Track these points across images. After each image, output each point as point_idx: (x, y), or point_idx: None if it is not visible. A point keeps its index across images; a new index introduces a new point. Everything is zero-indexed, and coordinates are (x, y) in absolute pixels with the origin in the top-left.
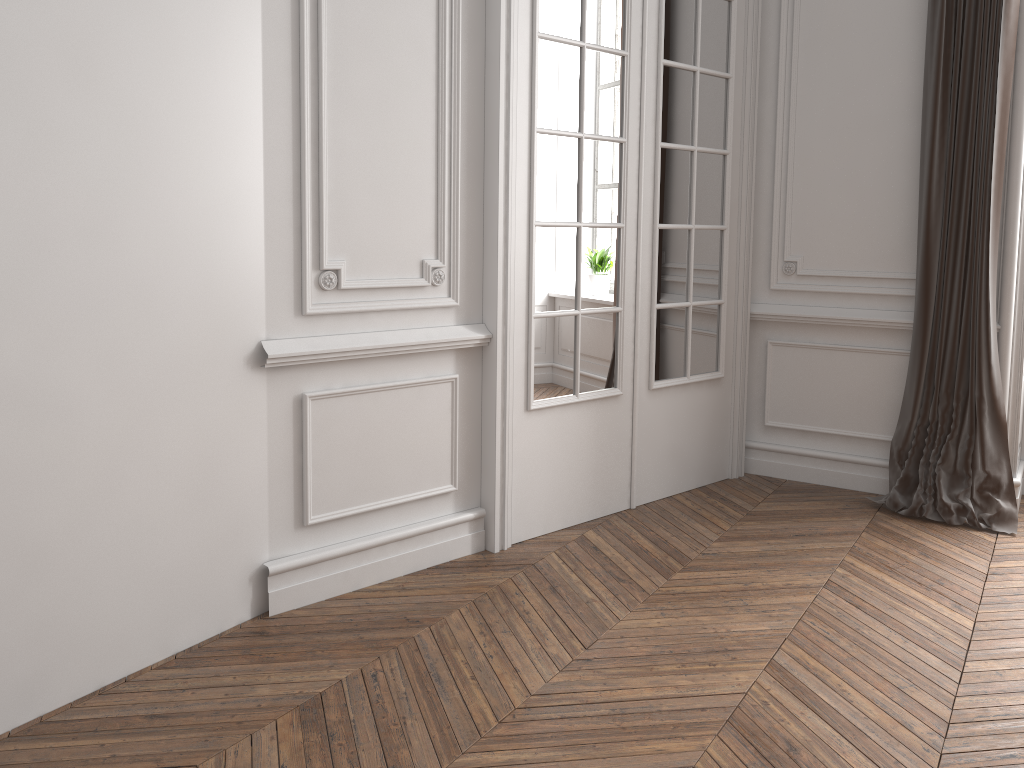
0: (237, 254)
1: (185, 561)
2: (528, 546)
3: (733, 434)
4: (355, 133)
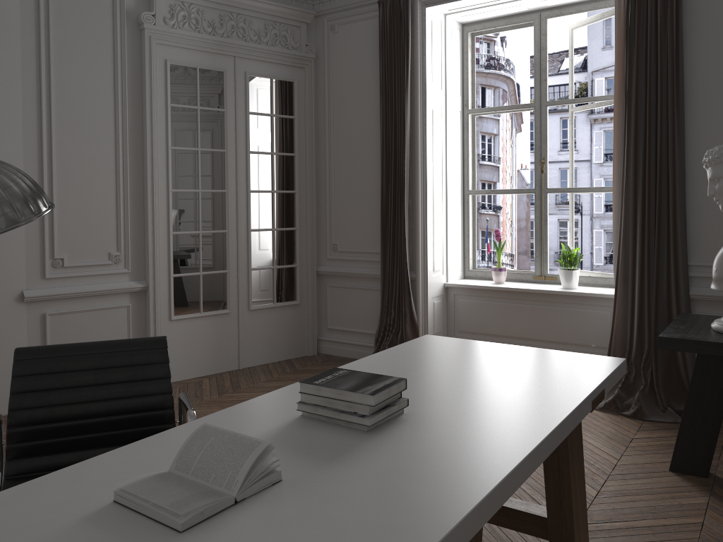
0: (10, 254)
1: None
2: None
3: (308, 332)
4: (71, 199)
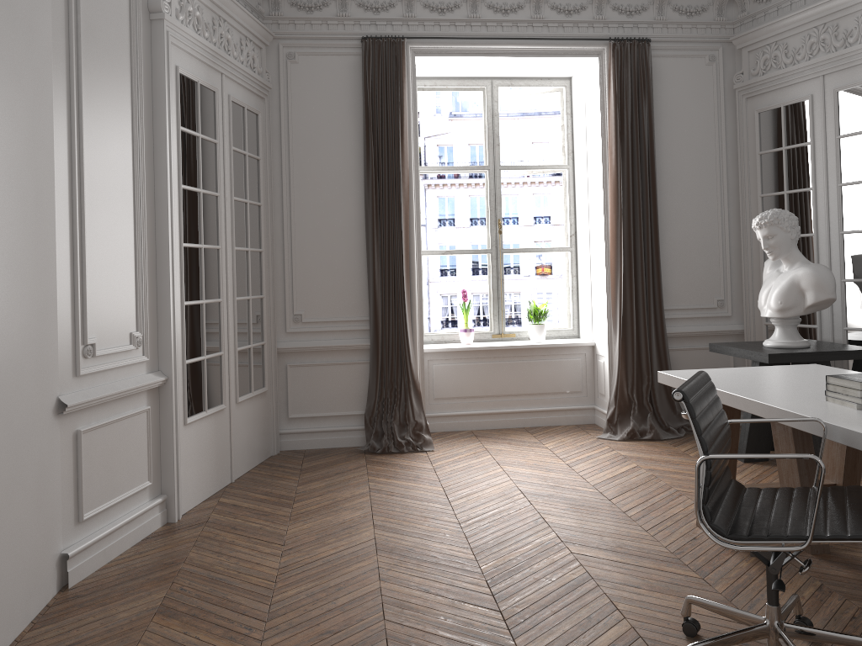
0: (49, 339)
1: (34, 554)
2: (192, 514)
3: (273, 426)
4: (98, 253)
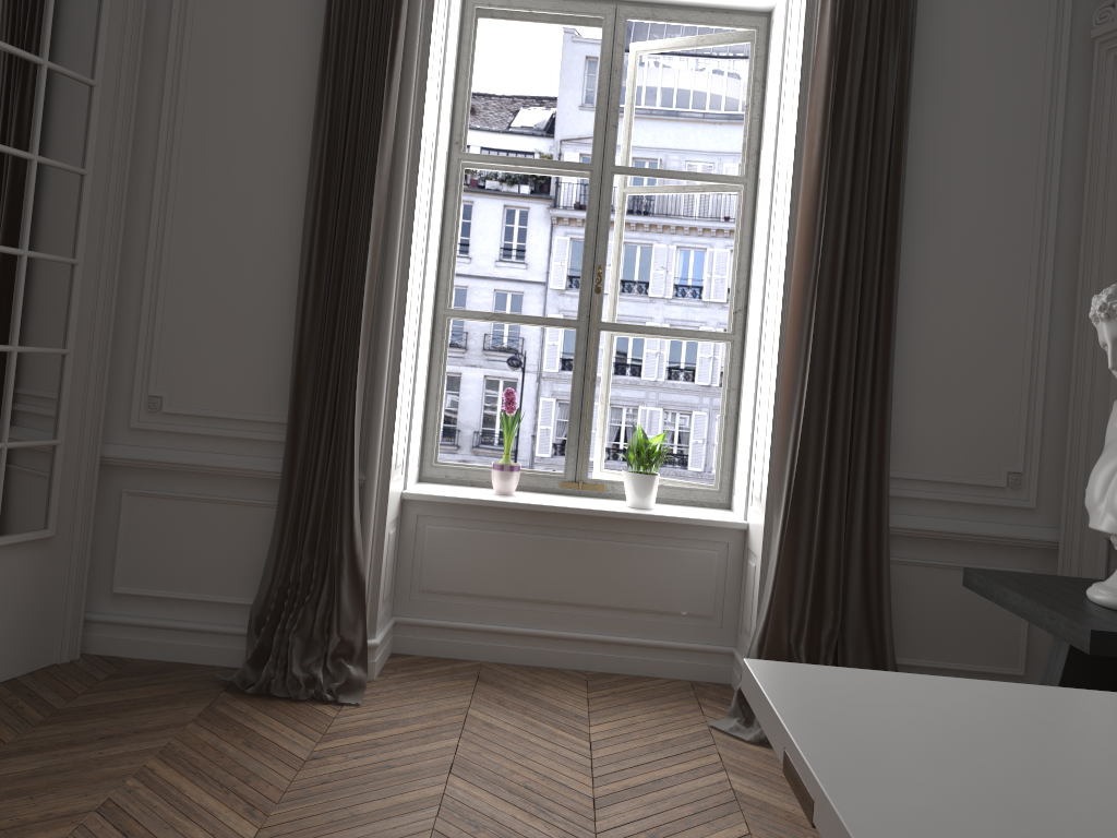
0: None
1: None
2: None
3: (66, 607)
4: None
